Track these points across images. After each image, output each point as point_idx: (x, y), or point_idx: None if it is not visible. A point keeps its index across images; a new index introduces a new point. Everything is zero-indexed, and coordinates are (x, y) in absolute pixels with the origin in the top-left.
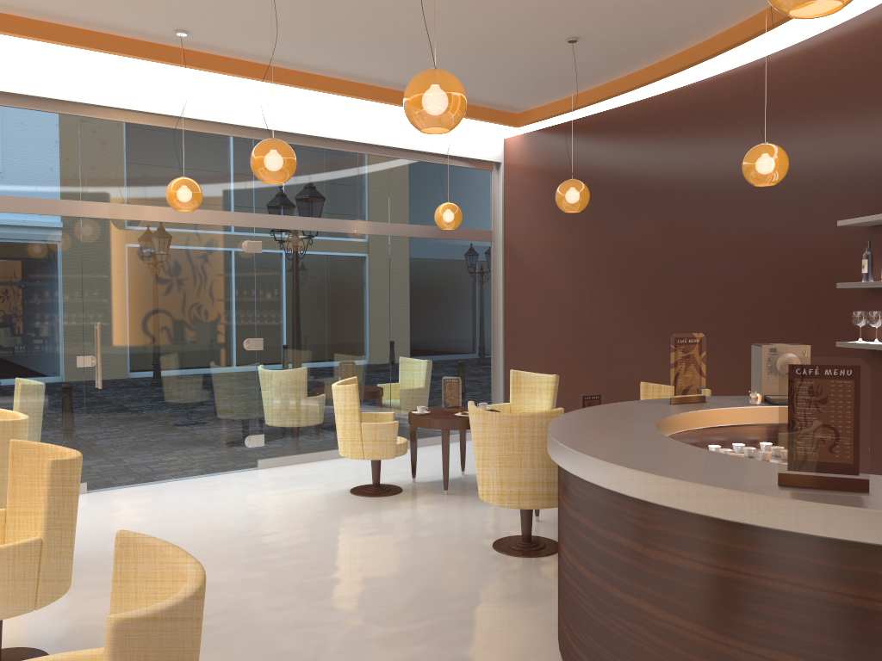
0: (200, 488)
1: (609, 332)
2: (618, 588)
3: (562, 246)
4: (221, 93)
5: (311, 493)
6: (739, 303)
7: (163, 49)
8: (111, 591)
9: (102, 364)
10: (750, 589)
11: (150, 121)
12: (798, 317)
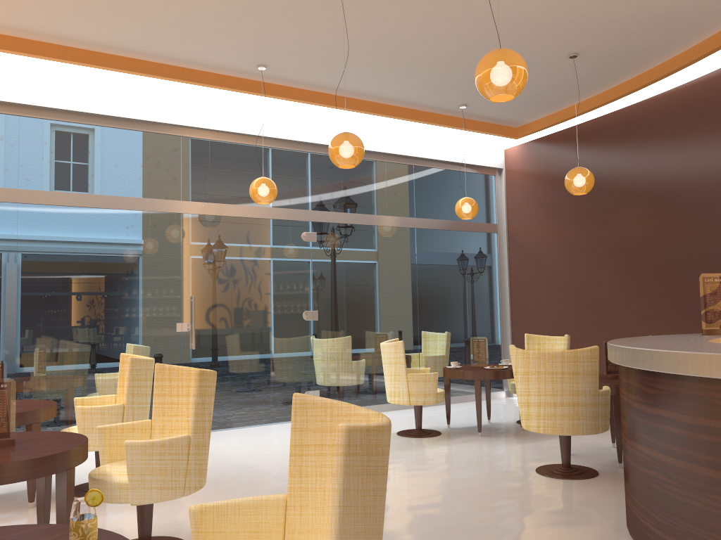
0: (271, 432)
1: (607, 302)
2: (710, 468)
3: (560, 232)
4: (286, 116)
5: None
6: None
7: (245, 82)
8: (290, 444)
9: (195, 329)
10: None
11: (233, 139)
12: None
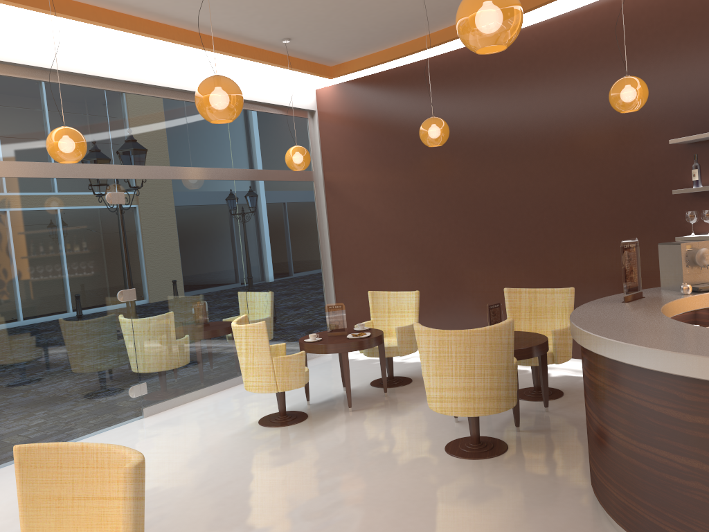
0: None
1: (438, 250)
2: None
3: (384, 180)
4: (71, 42)
5: (223, 433)
6: (563, 215)
7: None
8: None
9: None
10: None
11: None
12: (622, 221)
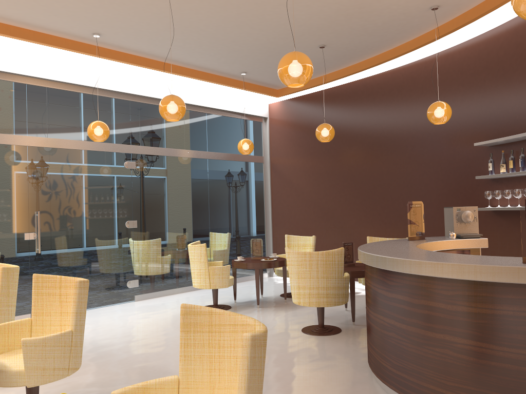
0: (104, 313)
1: (337, 212)
2: (428, 330)
3: (306, 164)
4: (112, 73)
5: (176, 312)
6: (415, 191)
7: (81, 45)
8: (181, 340)
9: (40, 238)
10: (515, 319)
11: (69, 88)
12: (450, 197)
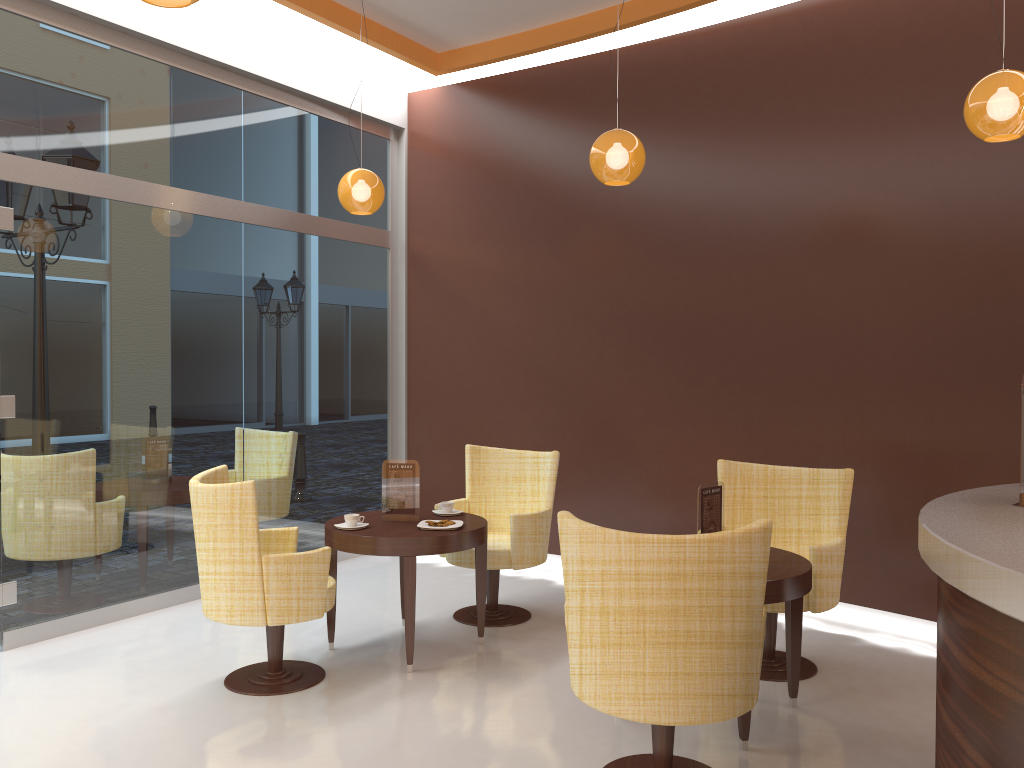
0: None
1: (594, 385)
2: None
3: (511, 257)
4: None
5: (147, 700)
6: (827, 339)
7: None
8: None
9: None
10: None
11: None
12: (939, 358)
